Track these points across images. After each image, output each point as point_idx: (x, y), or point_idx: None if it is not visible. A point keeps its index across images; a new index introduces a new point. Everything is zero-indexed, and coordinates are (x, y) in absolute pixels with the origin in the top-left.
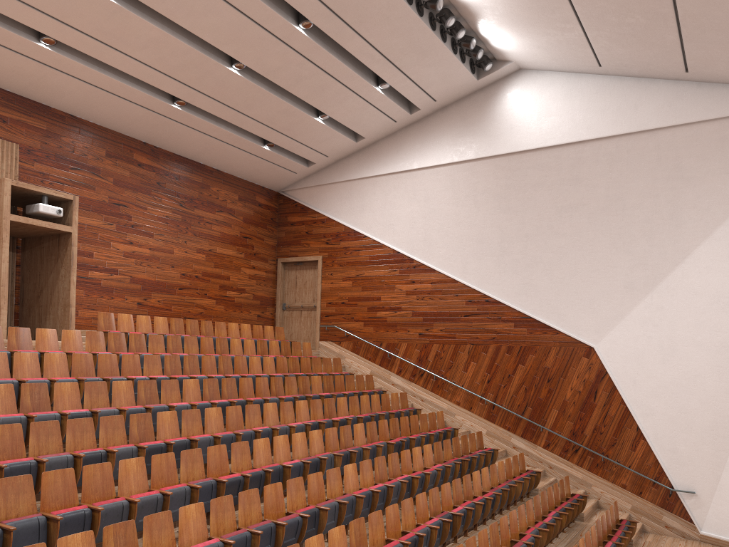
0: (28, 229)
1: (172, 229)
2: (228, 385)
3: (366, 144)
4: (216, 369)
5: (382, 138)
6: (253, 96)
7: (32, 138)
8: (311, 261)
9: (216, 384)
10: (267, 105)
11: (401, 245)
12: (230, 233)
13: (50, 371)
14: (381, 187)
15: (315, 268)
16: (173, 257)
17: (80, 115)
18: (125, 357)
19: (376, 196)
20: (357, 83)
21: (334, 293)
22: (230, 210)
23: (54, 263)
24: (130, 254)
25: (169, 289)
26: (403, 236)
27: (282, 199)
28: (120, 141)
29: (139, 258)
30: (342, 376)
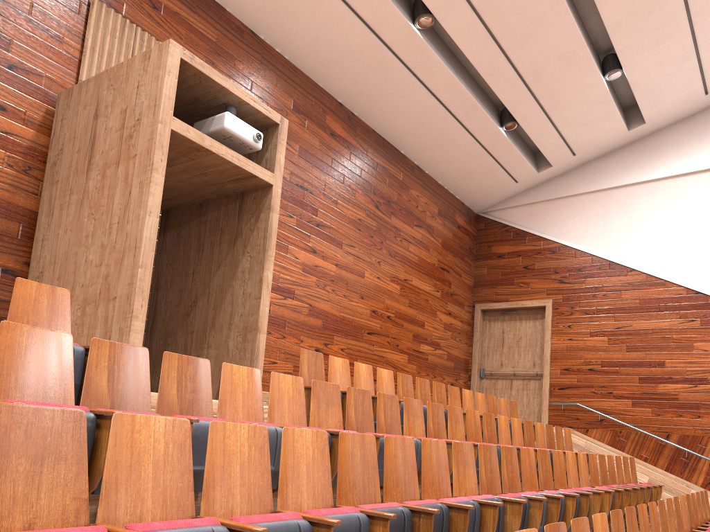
0: (190, 174)
1: (365, 241)
2: (629, 525)
3: (640, 135)
4: (536, 477)
5: (667, 126)
6: (540, 16)
7: (194, 49)
8: (531, 307)
9: (620, 523)
10: (549, 40)
11: (704, 281)
12: (427, 260)
13: (291, 486)
14: (666, 196)
15: (535, 319)
16: (363, 283)
17: (266, 33)
18: (425, 448)
19: (655, 210)
20: (707, 2)
21: (574, 354)
22: (429, 227)
23: (227, 249)
24: (312, 269)
25: (356, 332)
26: (708, 268)
27: (484, 222)
28: (311, 92)
29: (322, 278)
30: (694, 494)
